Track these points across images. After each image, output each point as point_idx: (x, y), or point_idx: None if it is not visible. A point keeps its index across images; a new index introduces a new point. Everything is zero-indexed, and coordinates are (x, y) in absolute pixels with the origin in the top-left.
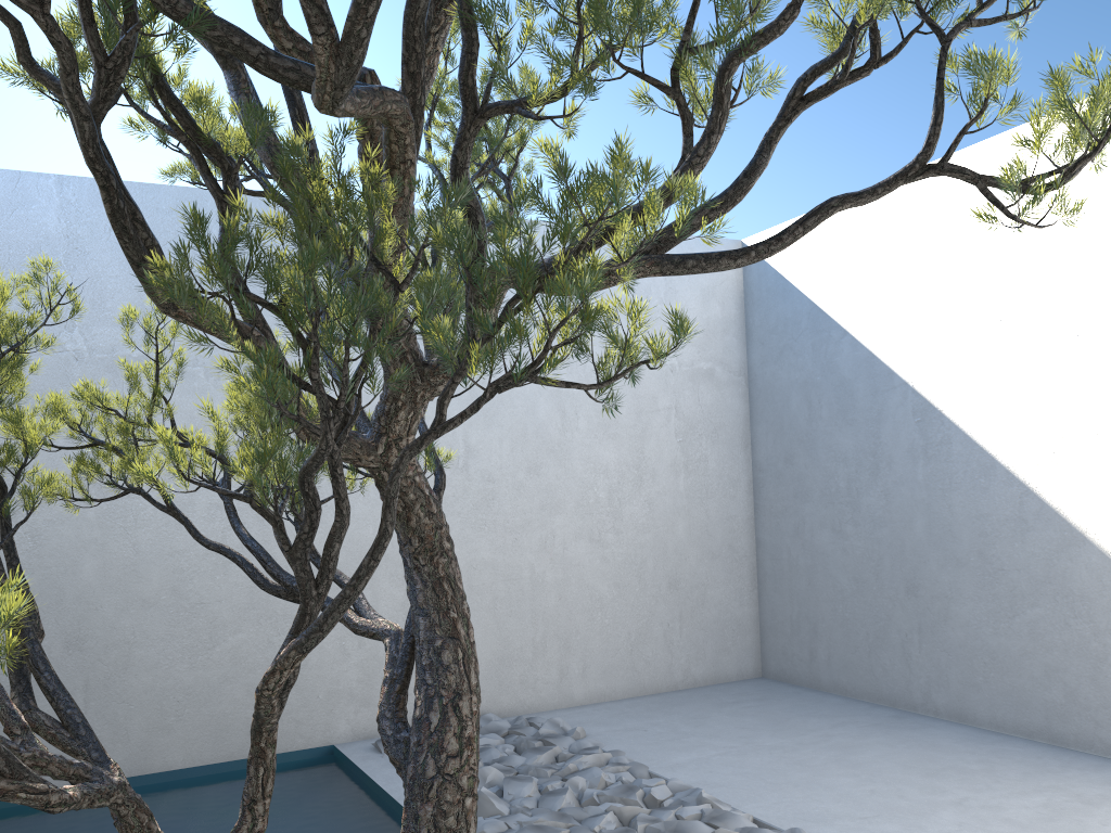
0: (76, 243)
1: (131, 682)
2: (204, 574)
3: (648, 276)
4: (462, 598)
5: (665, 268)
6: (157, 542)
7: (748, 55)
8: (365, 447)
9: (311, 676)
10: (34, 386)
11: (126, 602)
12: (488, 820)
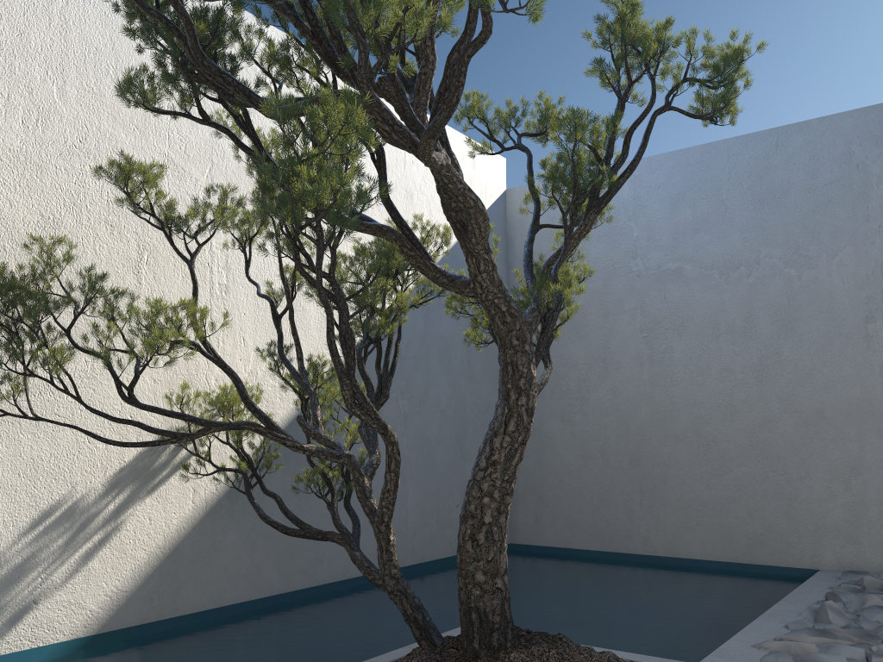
0: (638, 202)
1: (667, 492)
2: (716, 420)
3: (428, 141)
4: (521, 376)
5: (427, 134)
6: (685, 396)
7: (347, 5)
8: (463, 284)
9: (800, 509)
10: (614, 297)
11: (665, 436)
12: (801, 620)
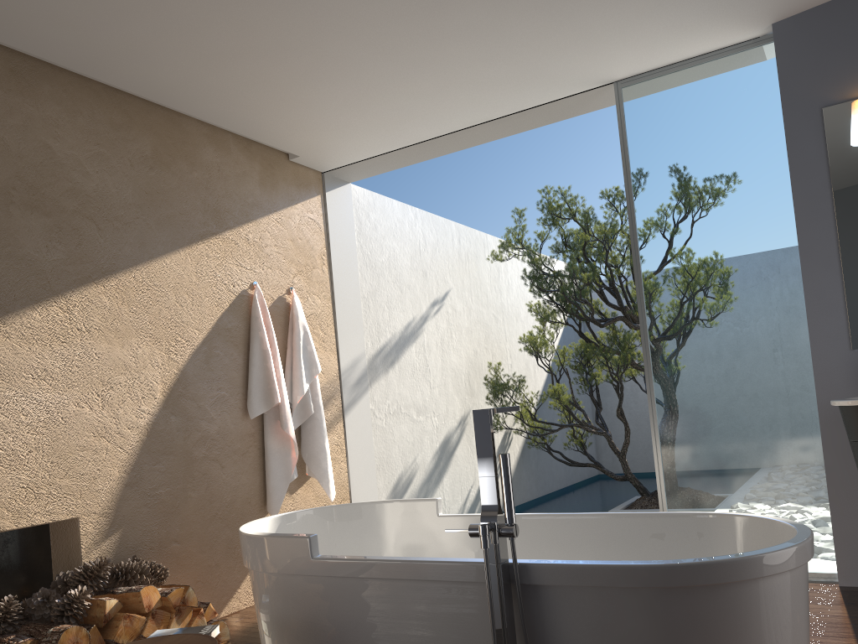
0: None
1: None
2: None
3: None
4: None
5: None
6: None
7: None
8: None
9: None
10: None
11: None
12: None
